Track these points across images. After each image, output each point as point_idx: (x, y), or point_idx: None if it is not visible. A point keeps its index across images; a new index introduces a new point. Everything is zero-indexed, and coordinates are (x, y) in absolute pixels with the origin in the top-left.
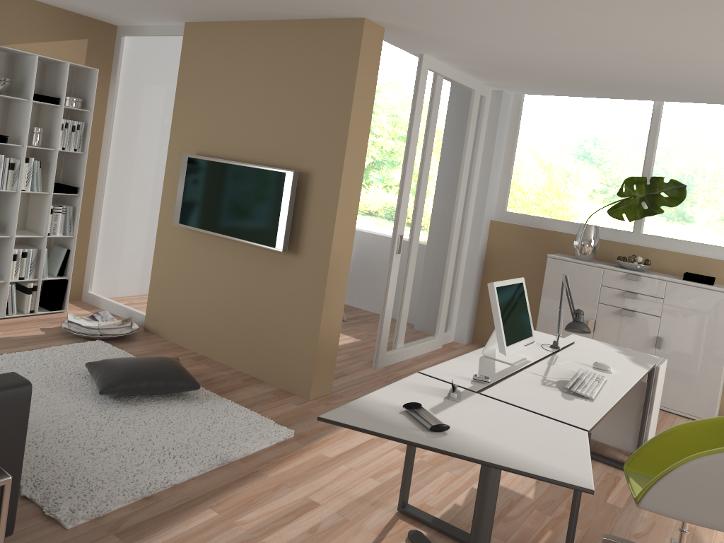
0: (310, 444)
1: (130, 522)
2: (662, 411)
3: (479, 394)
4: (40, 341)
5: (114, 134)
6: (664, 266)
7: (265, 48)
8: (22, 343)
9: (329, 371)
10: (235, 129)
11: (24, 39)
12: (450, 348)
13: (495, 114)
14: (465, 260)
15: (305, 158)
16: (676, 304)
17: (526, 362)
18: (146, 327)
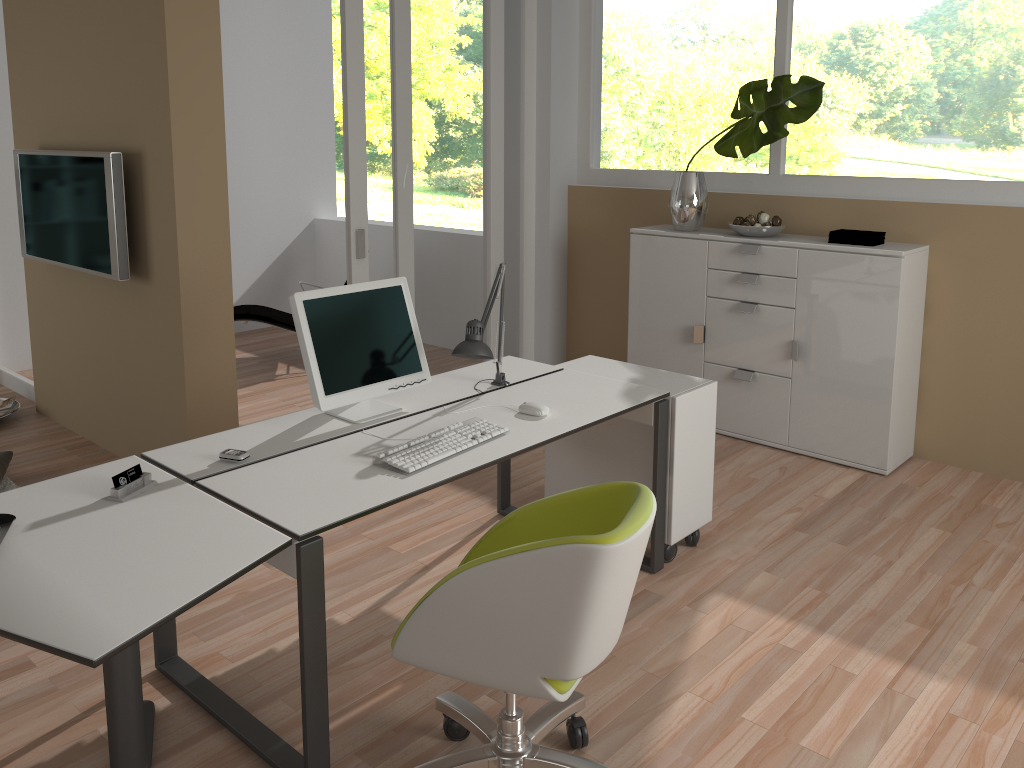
0: None
1: None
2: (810, 459)
3: (186, 485)
4: None
5: None
6: (814, 225)
7: None
8: None
9: None
10: (66, 100)
11: None
12: None
13: (547, 15)
14: (534, 253)
15: (135, 129)
16: (815, 285)
17: (394, 415)
18: (37, 406)
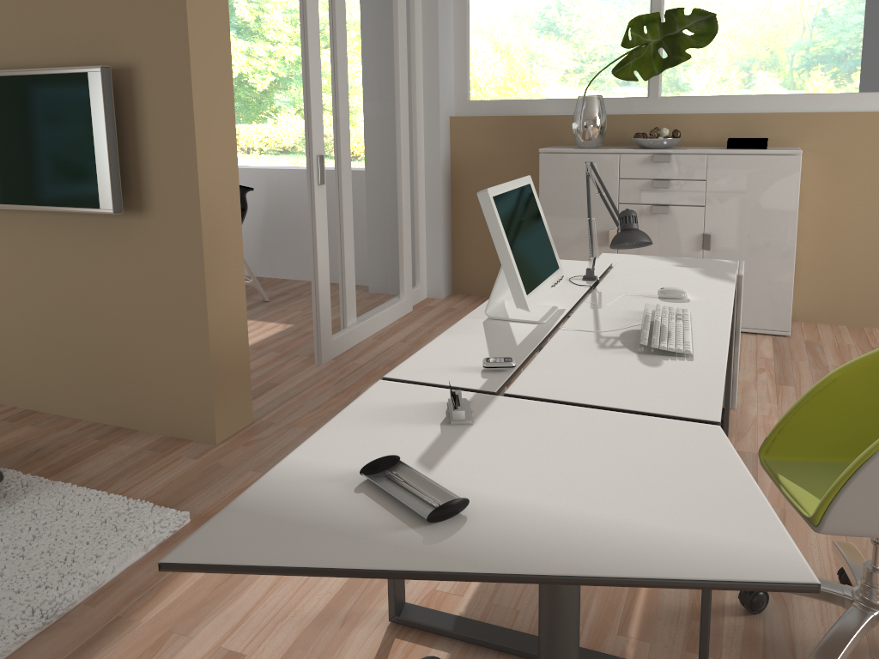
0: None
1: None
2: None
3: (503, 398)
4: None
5: None
6: (696, 137)
7: None
8: None
9: (241, 390)
10: None
11: None
12: (424, 308)
13: None
14: (424, 181)
15: (120, 41)
16: (723, 184)
17: (558, 313)
18: None
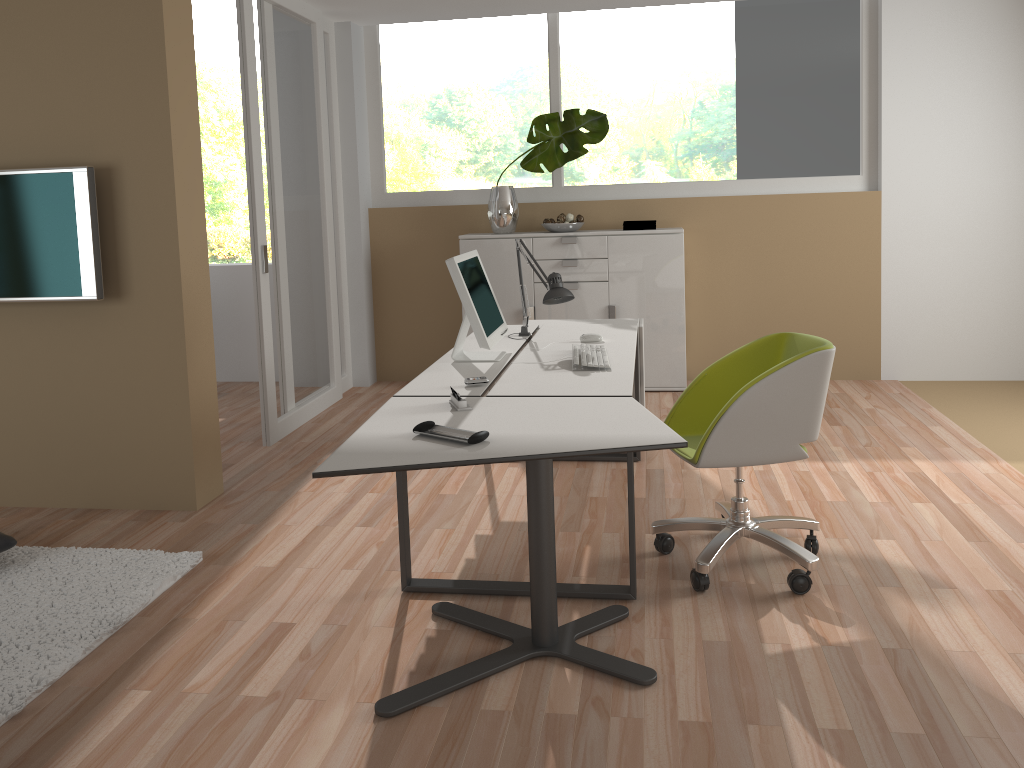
0: (233, 561)
1: (8, 757)
2: None
3: (487, 397)
4: None
5: None
6: (597, 221)
7: None
8: None
9: (214, 461)
10: None
11: None
12: (353, 395)
13: (347, 58)
14: (346, 271)
15: (100, 144)
16: (622, 261)
17: (507, 355)
18: None
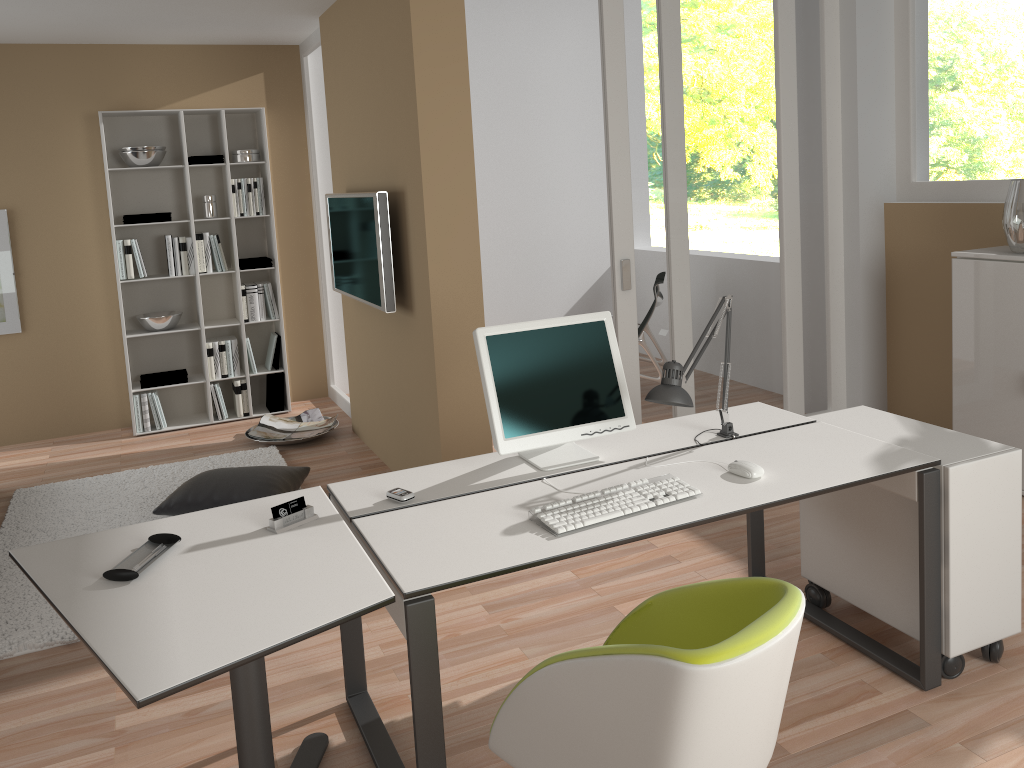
0: None
1: (15, 671)
2: None
3: (341, 522)
4: (216, 449)
5: (317, 184)
6: None
7: (359, 24)
8: (194, 452)
9: None
10: (359, 147)
11: (183, 94)
12: None
13: (850, 11)
14: (843, 283)
15: (399, 169)
16: None
17: (587, 464)
18: (352, 426)
